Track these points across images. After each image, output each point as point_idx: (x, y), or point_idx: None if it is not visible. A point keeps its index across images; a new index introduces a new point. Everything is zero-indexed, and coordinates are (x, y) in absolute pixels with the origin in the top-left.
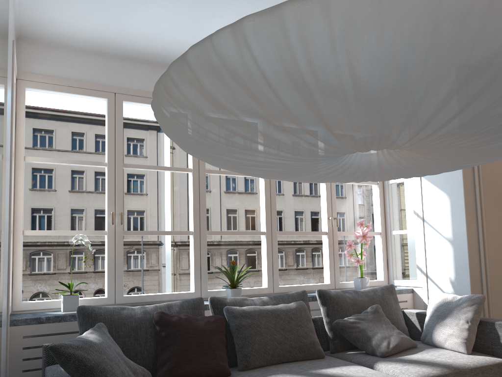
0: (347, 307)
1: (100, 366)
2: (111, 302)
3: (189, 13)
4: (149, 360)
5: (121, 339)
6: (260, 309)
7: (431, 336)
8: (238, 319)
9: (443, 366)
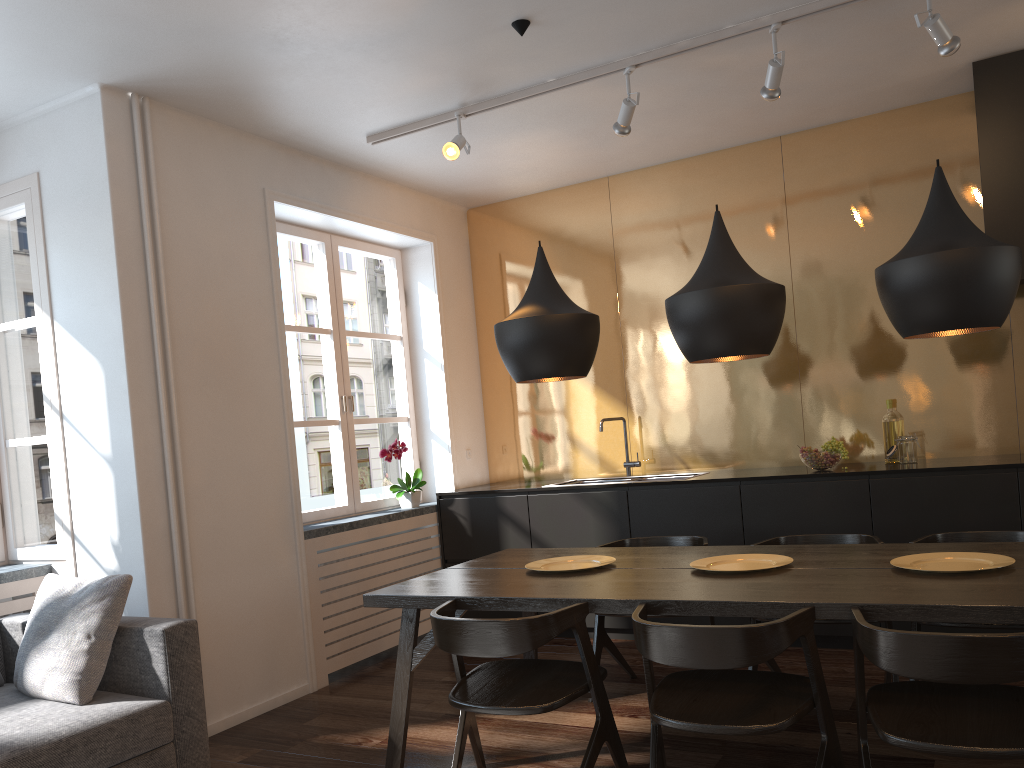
0: None
1: None
2: None
3: None
4: None
5: None
6: None
7: (22, 677)
8: None
9: None
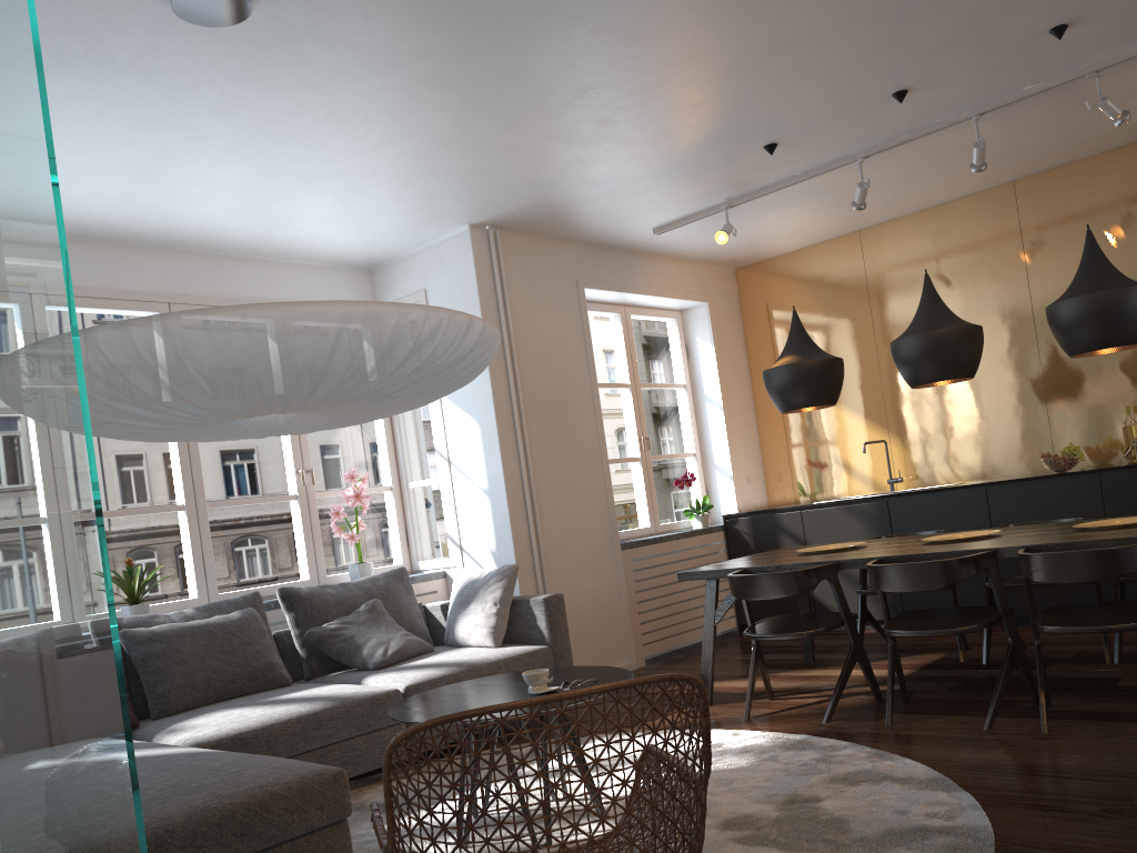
0: (328, 609)
1: None
2: None
3: None
4: None
5: None
6: (180, 627)
7: (453, 633)
8: (145, 646)
9: (453, 665)
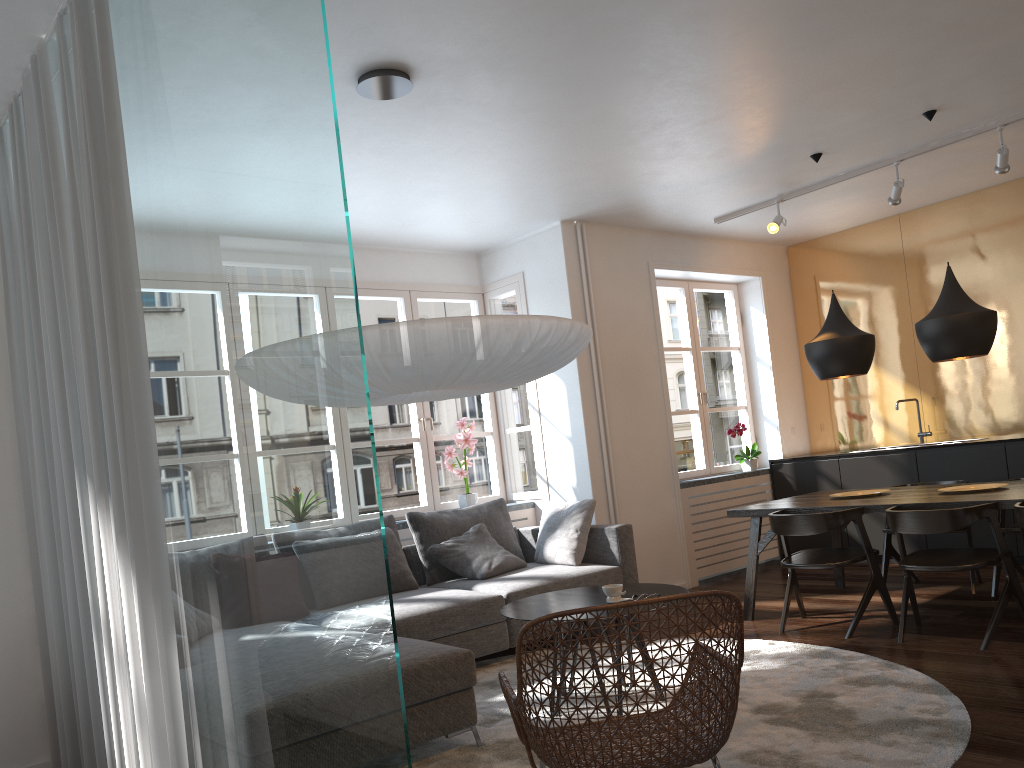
0: (444, 530)
1: None
2: None
3: None
4: None
5: None
6: None
7: (542, 553)
8: None
9: (543, 578)
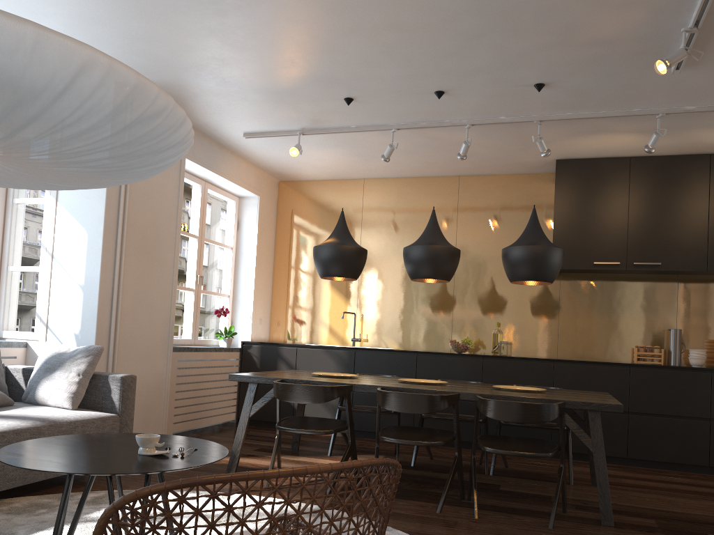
0: None
1: None
2: None
3: None
4: None
5: None
6: None
7: (34, 393)
8: None
9: (37, 420)
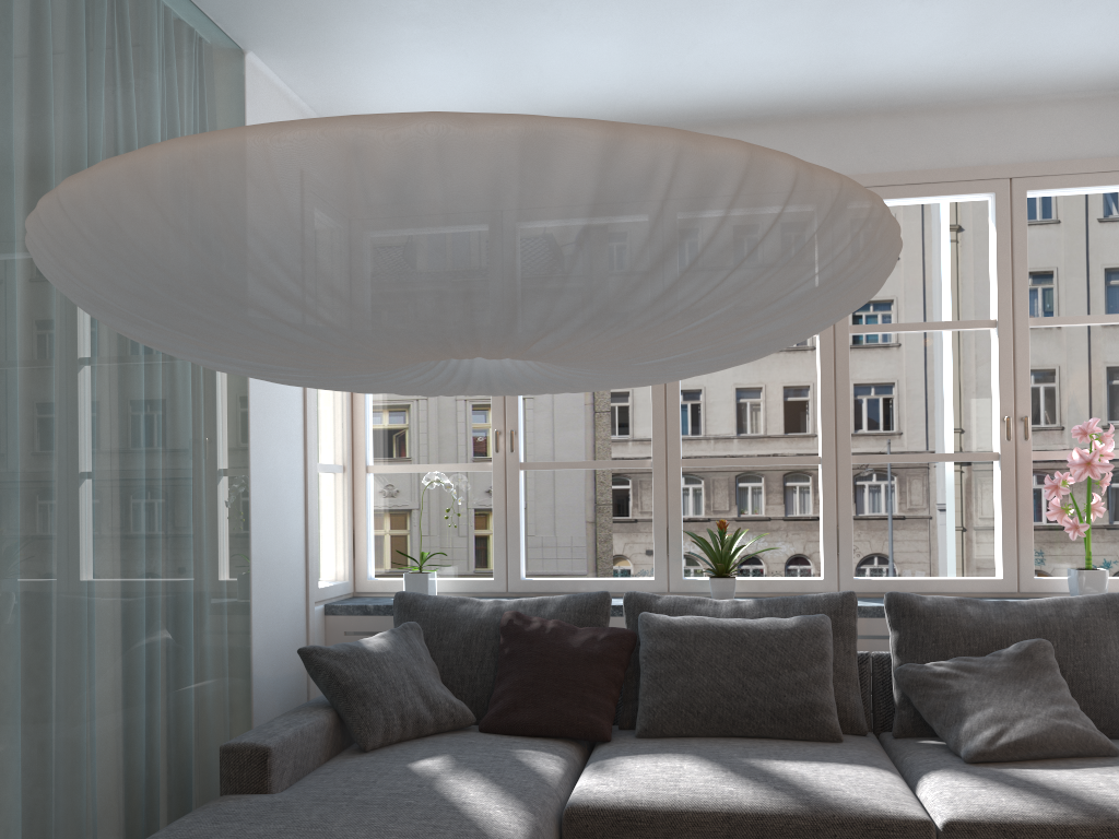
0: (951, 638)
1: (359, 688)
2: (499, 589)
3: (549, 44)
4: (483, 692)
5: (443, 653)
6: (705, 625)
7: None
8: (653, 640)
9: (1081, 808)
